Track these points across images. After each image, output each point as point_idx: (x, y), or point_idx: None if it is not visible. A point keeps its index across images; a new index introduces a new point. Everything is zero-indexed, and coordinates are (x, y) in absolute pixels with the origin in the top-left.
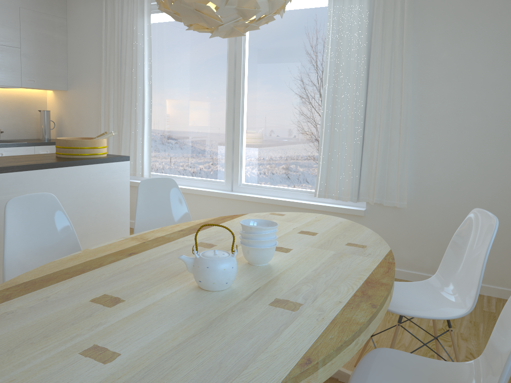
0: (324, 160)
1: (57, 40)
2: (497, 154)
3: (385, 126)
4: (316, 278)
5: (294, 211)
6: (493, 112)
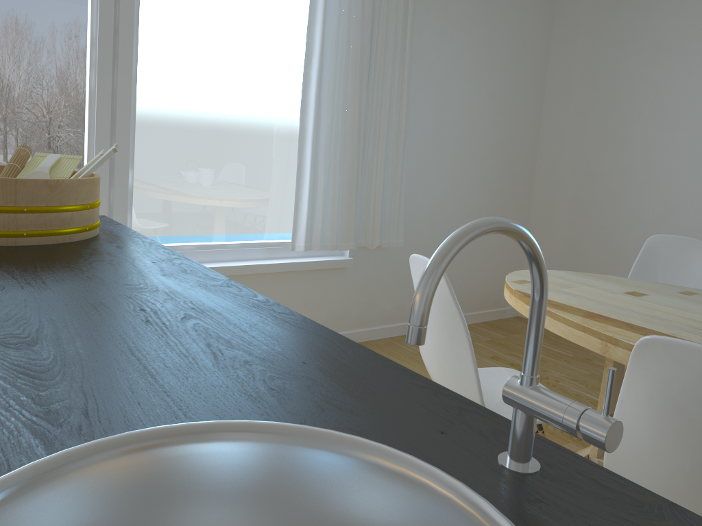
0: (312, 191)
1: None
2: (466, 174)
3: (387, 141)
4: None
5: (249, 280)
6: (465, 128)
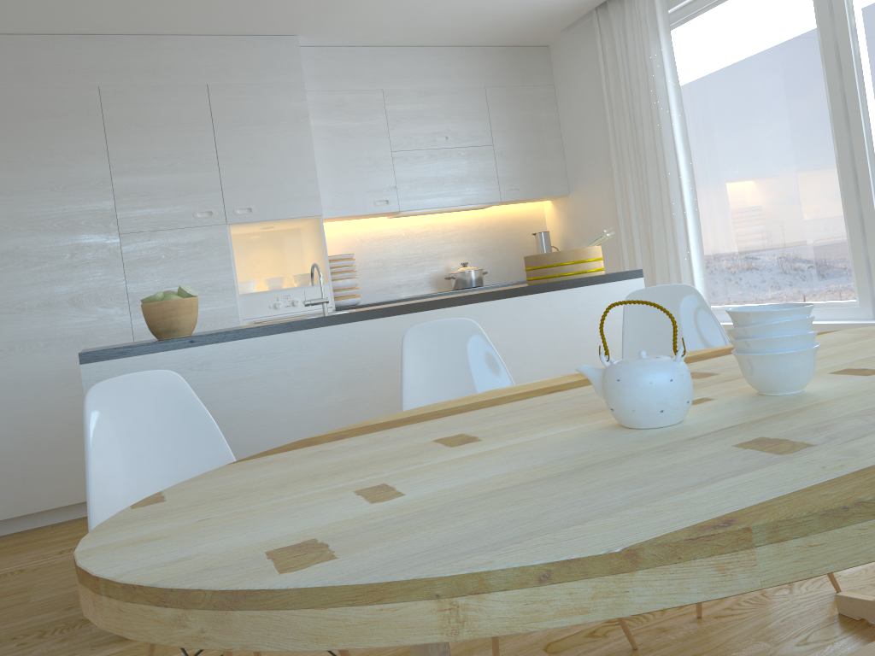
0: None
1: (543, 120)
2: None
3: None
4: None
5: None
6: None
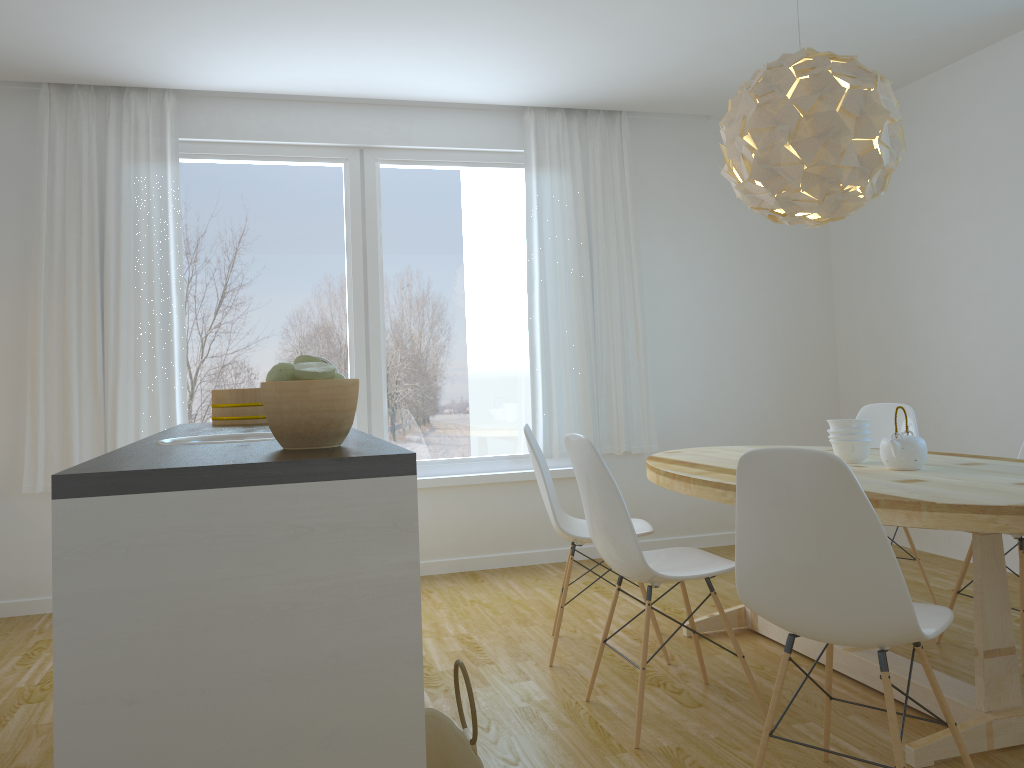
0: (546, 402)
1: None
2: (735, 372)
3: (622, 347)
4: None
5: (495, 490)
6: (725, 324)
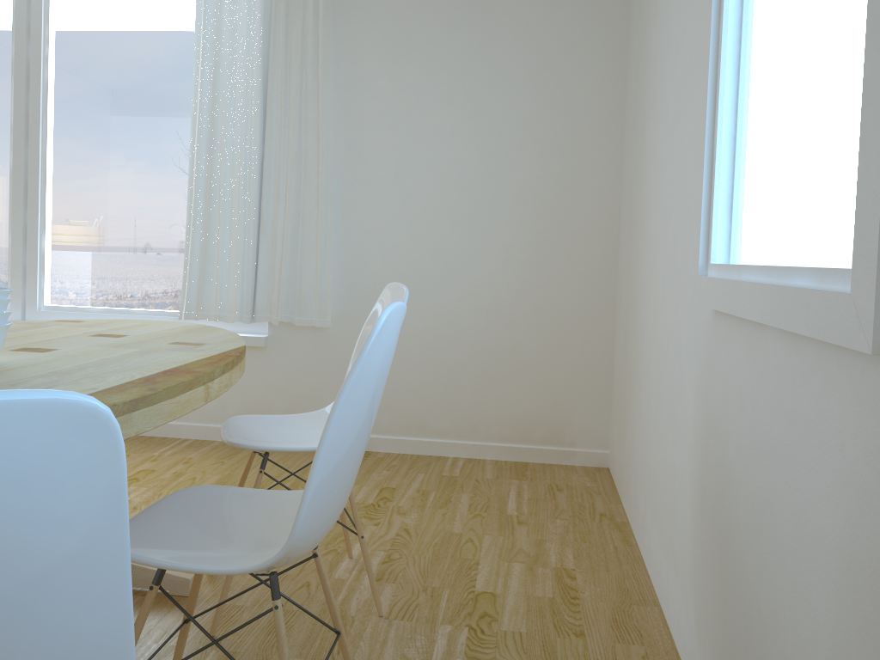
0: (195, 254)
1: None
2: (460, 236)
3: (294, 194)
4: (73, 371)
5: None
6: (452, 173)
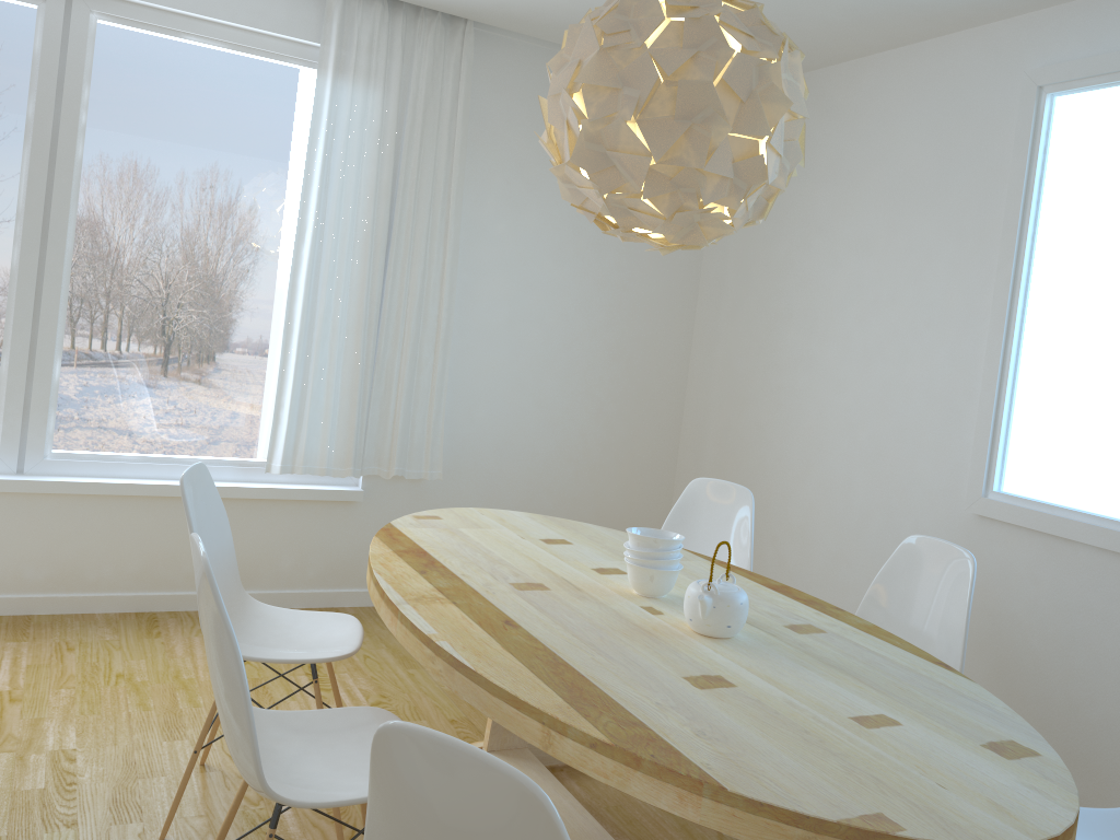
0: (297, 398)
1: None
2: (559, 389)
3: (415, 339)
4: None
5: None
6: (558, 326)
